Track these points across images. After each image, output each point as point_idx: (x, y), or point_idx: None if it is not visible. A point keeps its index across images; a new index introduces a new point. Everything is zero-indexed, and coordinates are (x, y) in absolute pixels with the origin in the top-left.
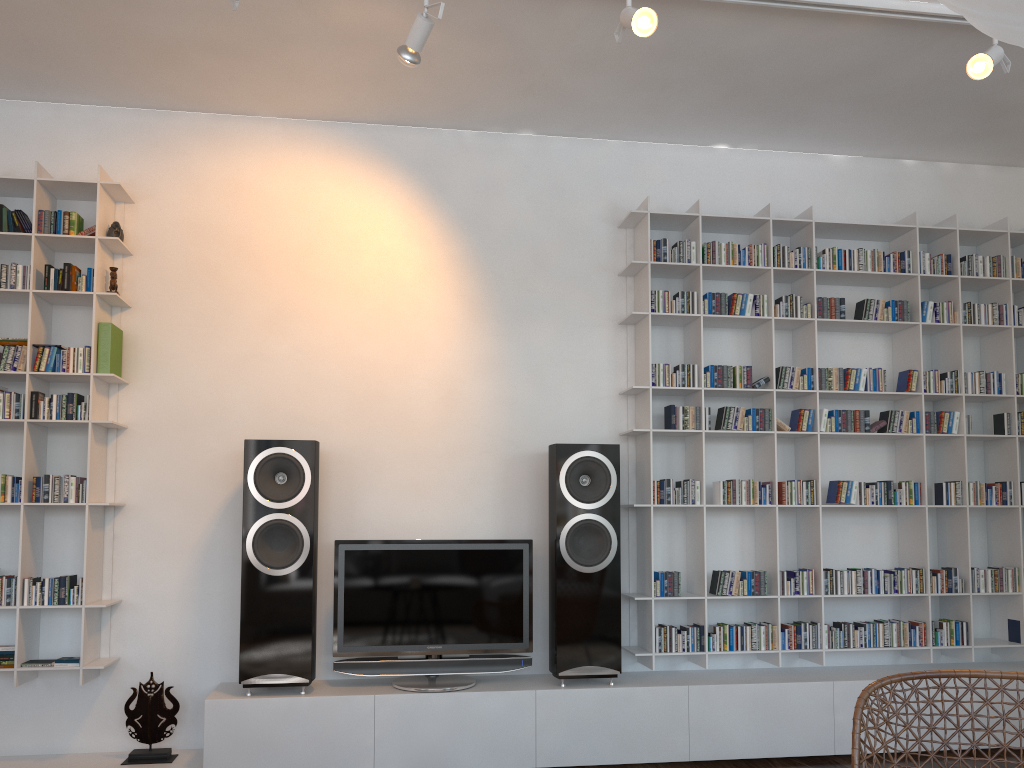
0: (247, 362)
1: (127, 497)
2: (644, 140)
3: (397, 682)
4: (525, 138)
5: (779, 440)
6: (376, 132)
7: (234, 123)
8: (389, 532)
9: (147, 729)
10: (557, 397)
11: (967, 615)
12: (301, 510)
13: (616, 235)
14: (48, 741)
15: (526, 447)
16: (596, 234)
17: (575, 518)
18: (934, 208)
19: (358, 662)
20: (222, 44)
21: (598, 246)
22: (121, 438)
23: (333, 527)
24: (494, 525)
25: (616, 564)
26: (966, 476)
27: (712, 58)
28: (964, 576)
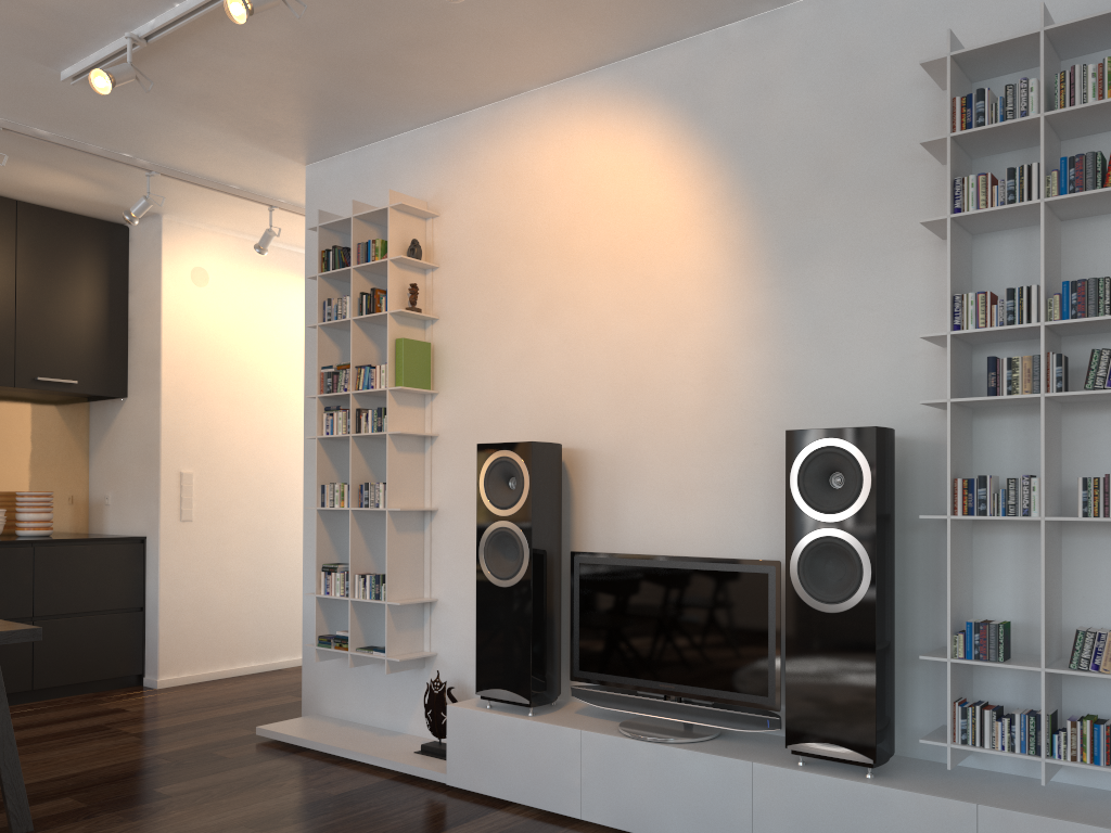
0: (523, 359)
1: (439, 502)
2: None
3: (630, 720)
4: (806, 4)
5: None
6: (634, 65)
7: (509, 107)
8: (650, 544)
9: (434, 724)
10: (849, 361)
11: None
12: (521, 518)
13: (940, 102)
14: (394, 719)
15: None
16: (908, 110)
17: (811, 534)
18: None
19: (592, 690)
20: (411, 39)
21: (911, 127)
22: (434, 446)
23: (597, 536)
24: (766, 539)
25: (869, 604)
26: None
27: None
28: None
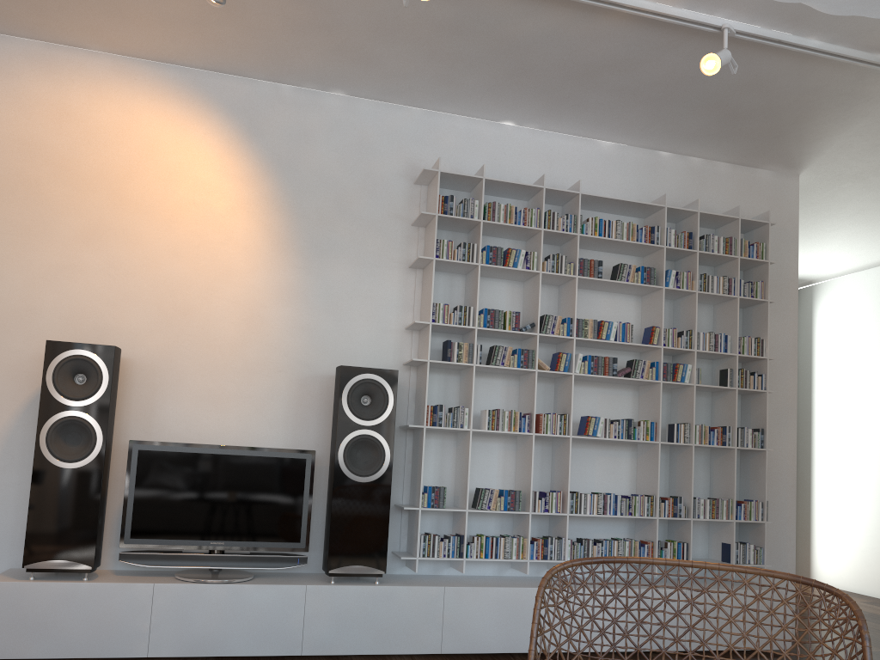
0: (60, 272)
1: None
2: (442, 110)
3: (179, 574)
4: (337, 97)
5: (542, 379)
6: (200, 76)
7: (65, 53)
8: (185, 437)
9: None
10: (350, 327)
11: (688, 537)
12: (96, 409)
13: (412, 190)
14: None
15: (318, 369)
16: (394, 187)
17: (354, 433)
18: (683, 194)
19: (143, 553)
20: None
21: (395, 198)
22: None
23: (132, 429)
24: (284, 437)
25: (388, 476)
26: (694, 419)
27: (495, 38)
28: (687, 504)
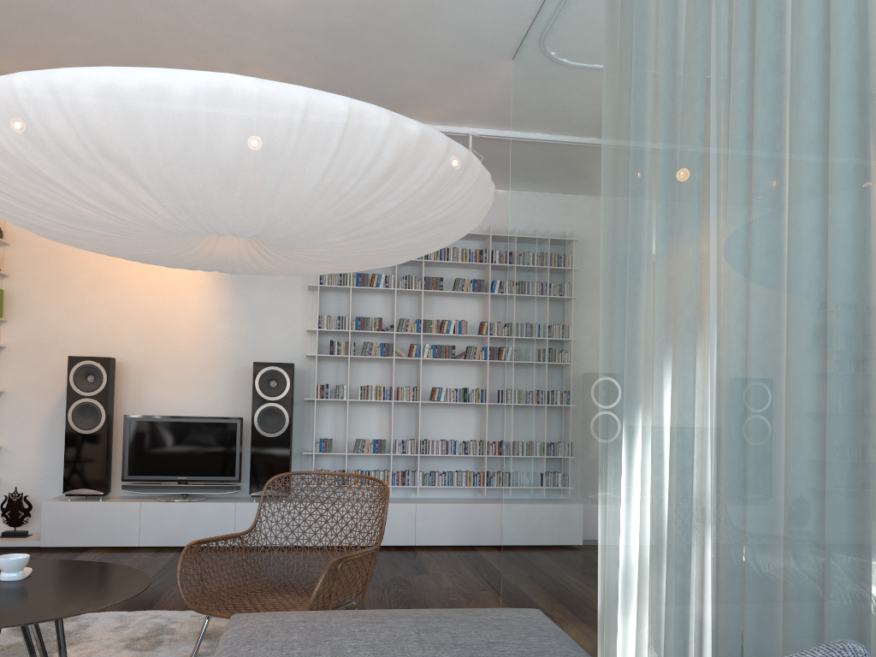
0: (78, 309)
1: (5, 387)
2: None
3: (159, 497)
4: None
5: (407, 362)
6: None
7: None
8: (162, 411)
9: (13, 519)
10: (268, 333)
11: None
12: (100, 397)
13: None
14: None
15: (248, 363)
16: None
17: (264, 405)
18: None
19: (136, 485)
20: None
21: None
22: (2, 353)
23: (129, 407)
24: (227, 409)
25: (288, 432)
26: None
27: None
28: None
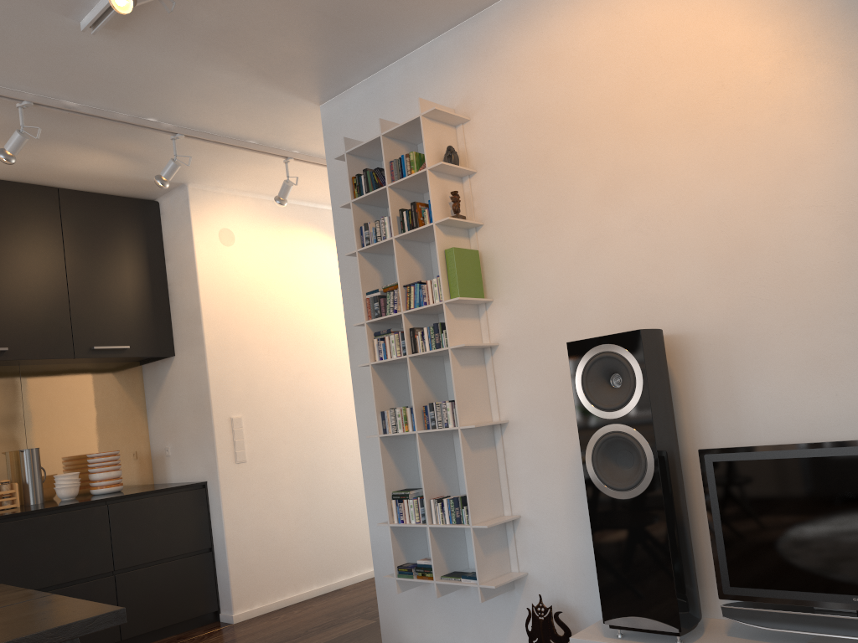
0: (590, 249)
1: (508, 413)
2: None
3: None
4: None
5: None
6: None
7: None
8: (790, 430)
9: None
10: None
11: None
12: (637, 418)
13: None
14: None
15: None
16: None
17: None
18: None
19: (752, 609)
20: None
21: None
22: (495, 356)
23: (714, 428)
24: None
25: None
26: None
27: None
28: None
